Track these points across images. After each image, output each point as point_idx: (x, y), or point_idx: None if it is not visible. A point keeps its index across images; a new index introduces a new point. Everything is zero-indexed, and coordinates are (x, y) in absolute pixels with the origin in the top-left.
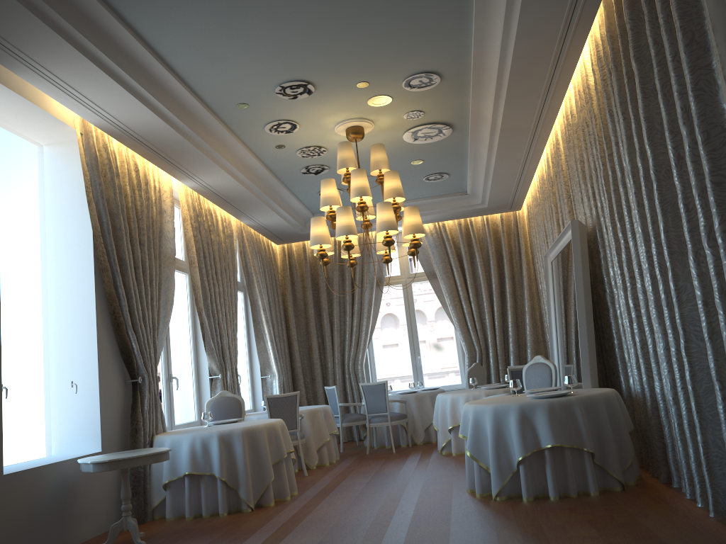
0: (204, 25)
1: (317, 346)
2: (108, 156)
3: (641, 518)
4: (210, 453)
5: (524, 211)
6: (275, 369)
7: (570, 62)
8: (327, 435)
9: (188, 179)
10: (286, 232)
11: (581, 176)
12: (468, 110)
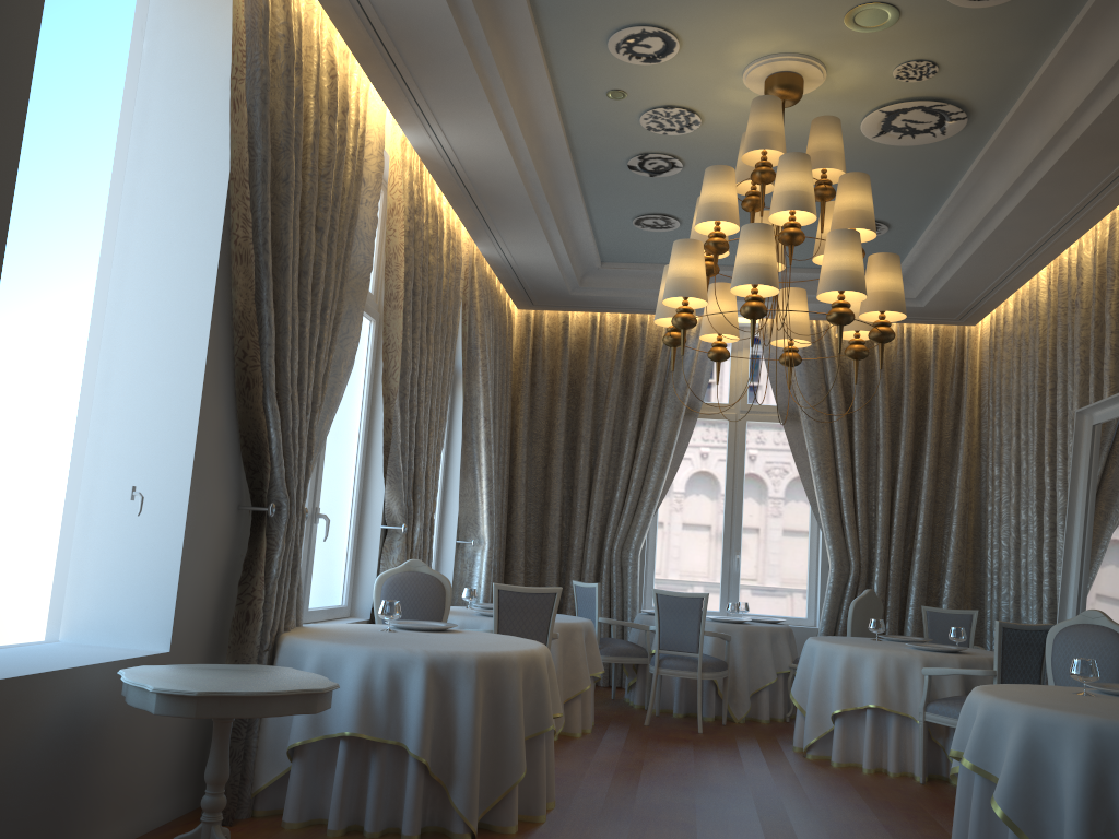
0: None
1: (561, 503)
2: (287, 19)
3: None
4: (404, 698)
5: (978, 329)
6: (486, 532)
7: None
8: (586, 680)
9: (420, 128)
10: (546, 287)
11: None
12: (1027, 82)
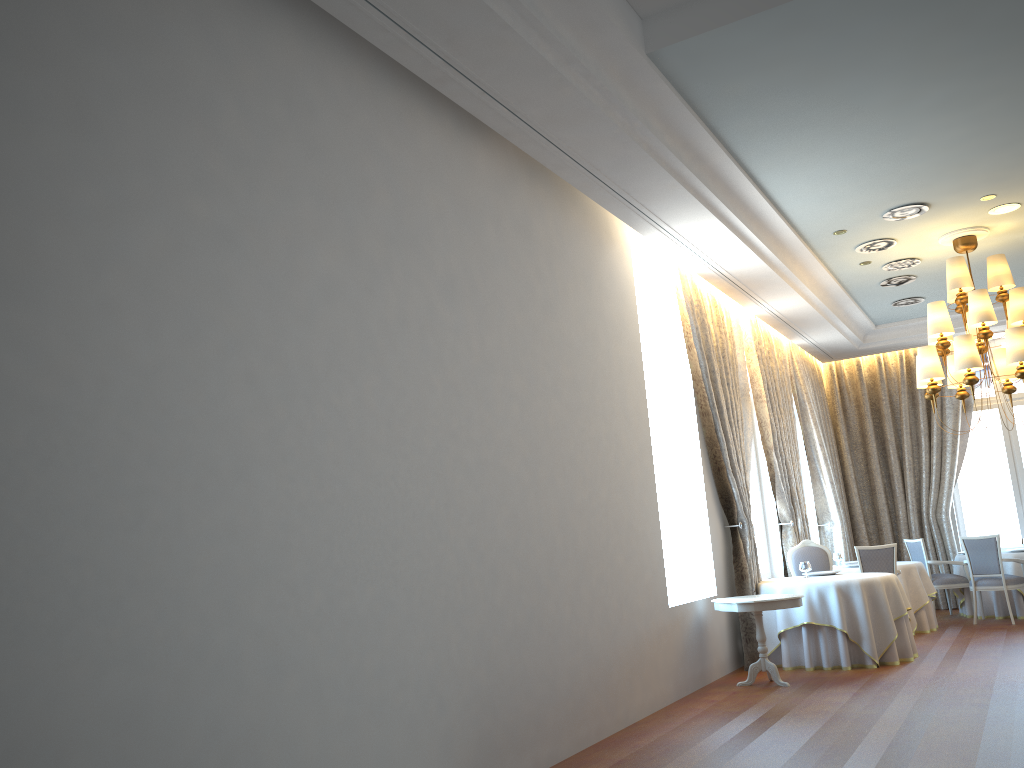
0: (832, 174)
1: (883, 488)
2: (697, 297)
3: None
4: (827, 604)
5: None
6: (836, 516)
7: None
8: (925, 597)
9: (756, 306)
10: (840, 349)
11: None
12: None
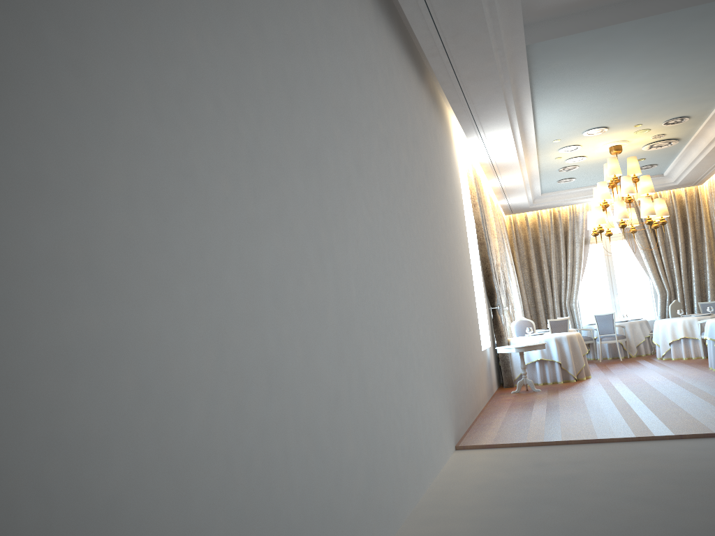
0: (572, 110)
1: (540, 289)
2: (476, 175)
3: None
4: (550, 348)
5: (703, 185)
6: (519, 305)
7: None
8: None
9: (495, 181)
10: (520, 207)
11: None
12: (696, 131)
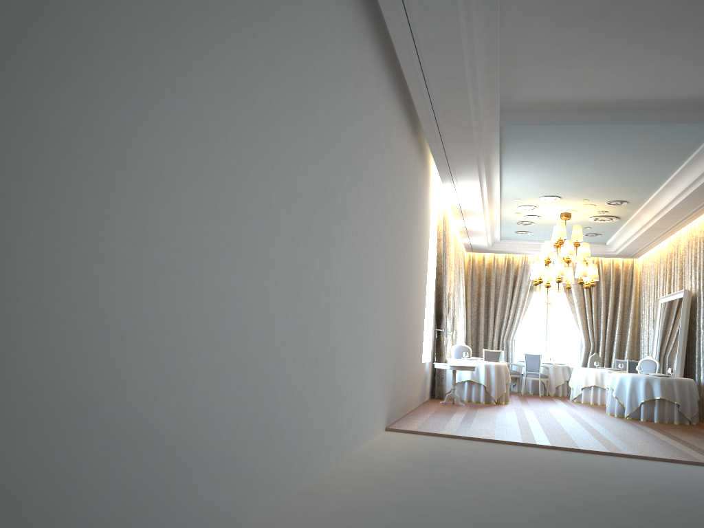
0: (532, 178)
1: (484, 323)
2: (445, 215)
3: (700, 430)
4: (479, 372)
5: (639, 259)
6: (462, 333)
7: (701, 212)
8: None
9: (461, 222)
10: (480, 248)
11: (693, 264)
12: (633, 214)
